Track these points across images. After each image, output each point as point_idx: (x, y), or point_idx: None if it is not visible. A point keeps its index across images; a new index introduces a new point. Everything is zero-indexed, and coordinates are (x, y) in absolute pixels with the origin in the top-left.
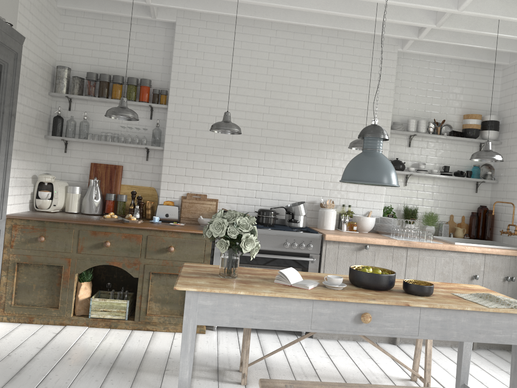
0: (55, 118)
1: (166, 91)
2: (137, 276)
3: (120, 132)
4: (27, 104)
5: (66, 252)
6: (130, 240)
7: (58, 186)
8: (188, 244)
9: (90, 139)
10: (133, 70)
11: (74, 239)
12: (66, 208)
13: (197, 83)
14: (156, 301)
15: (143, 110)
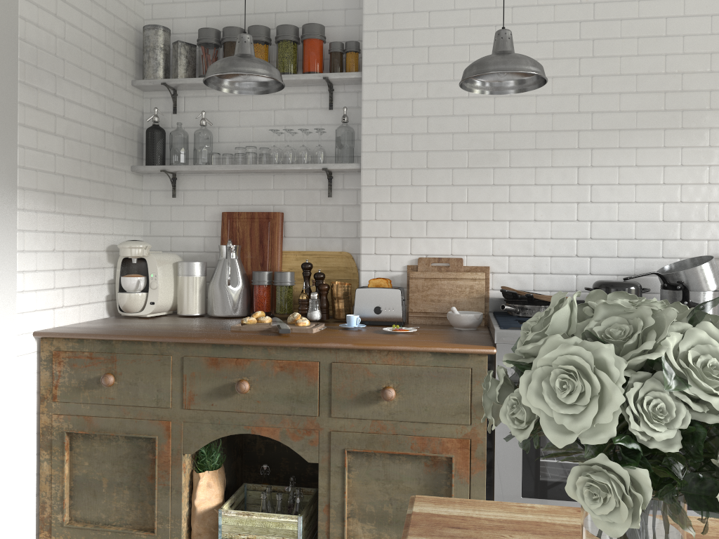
0: (148, 131)
1: (356, 44)
2: (314, 459)
3: (272, 144)
4: (74, 99)
5: (160, 408)
6: (292, 376)
7: (157, 263)
8: (429, 380)
9: (215, 164)
10: (287, 13)
11: (174, 378)
12: (178, 307)
13: (420, 14)
14: (363, 518)
15: (314, 94)
